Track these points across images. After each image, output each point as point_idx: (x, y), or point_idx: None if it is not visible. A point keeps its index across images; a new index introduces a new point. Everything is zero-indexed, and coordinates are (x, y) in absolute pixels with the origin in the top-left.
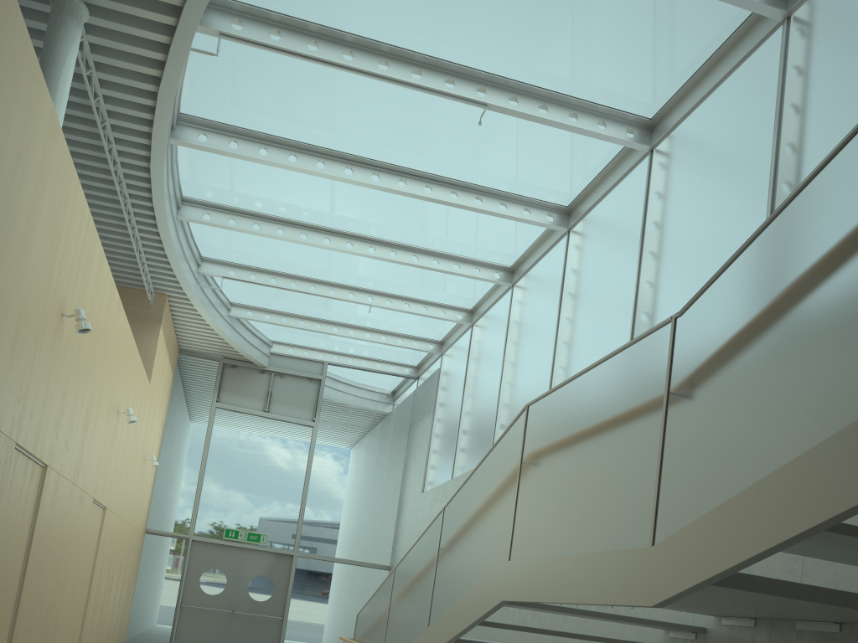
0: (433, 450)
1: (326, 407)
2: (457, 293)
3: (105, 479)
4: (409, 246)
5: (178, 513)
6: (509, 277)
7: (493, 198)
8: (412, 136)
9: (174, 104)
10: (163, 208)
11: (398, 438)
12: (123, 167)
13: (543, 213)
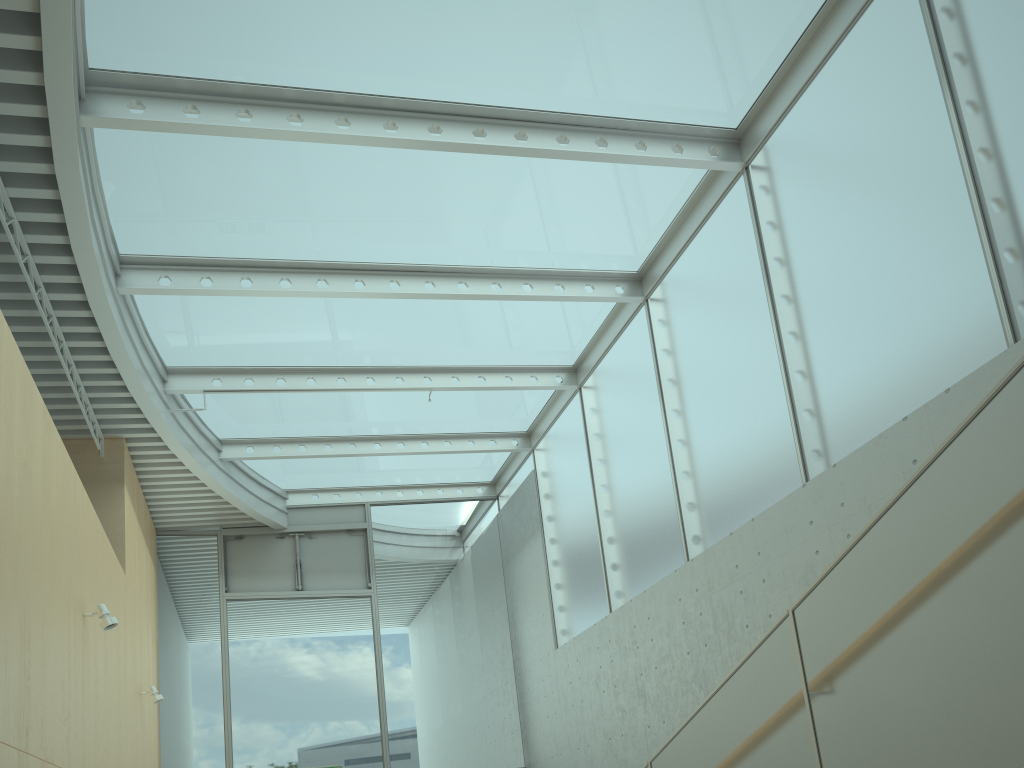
0: (558, 582)
1: (382, 564)
2: (554, 341)
3: (83, 734)
4: (484, 269)
5: (204, 766)
6: (637, 289)
7: (623, 136)
8: (493, 28)
9: (75, 39)
10: (92, 259)
11: (491, 584)
12: (8, 186)
13: (701, 148)
